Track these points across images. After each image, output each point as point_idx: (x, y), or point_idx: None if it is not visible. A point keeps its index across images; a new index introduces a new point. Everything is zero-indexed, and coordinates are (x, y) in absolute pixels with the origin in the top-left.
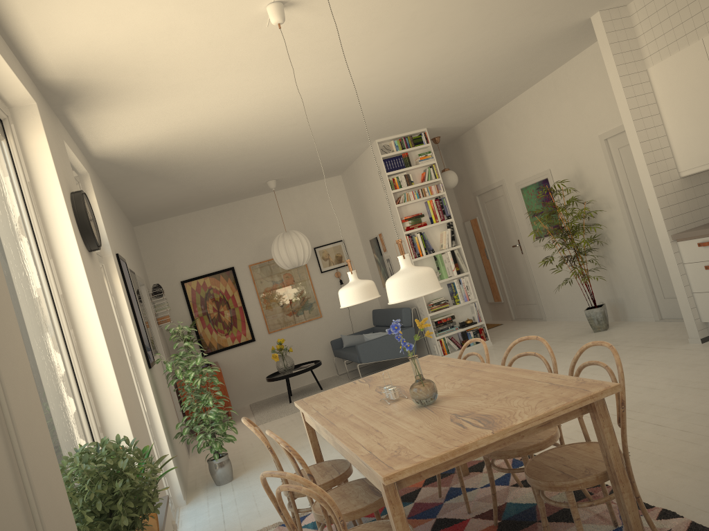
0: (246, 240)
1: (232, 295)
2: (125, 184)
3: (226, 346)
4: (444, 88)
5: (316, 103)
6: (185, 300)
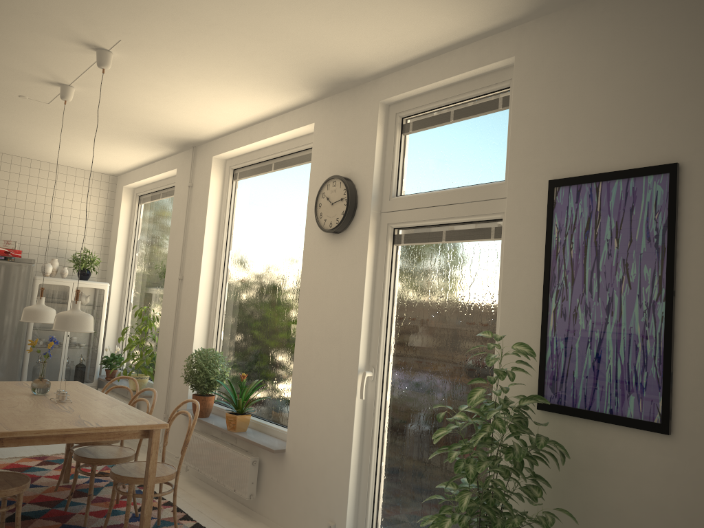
0: None
1: None
2: None
3: None
4: None
5: None
6: None
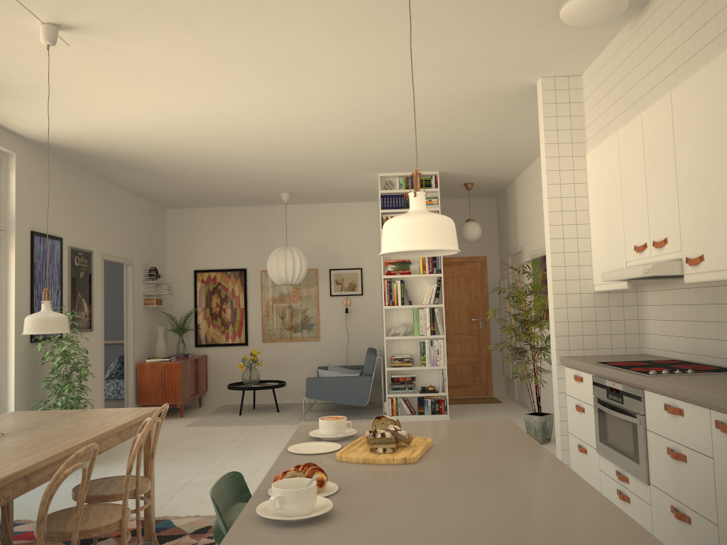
0: (265, 245)
1: (238, 296)
2: (101, 168)
3: (218, 343)
4: (405, 133)
5: (240, 125)
6: (194, 289)
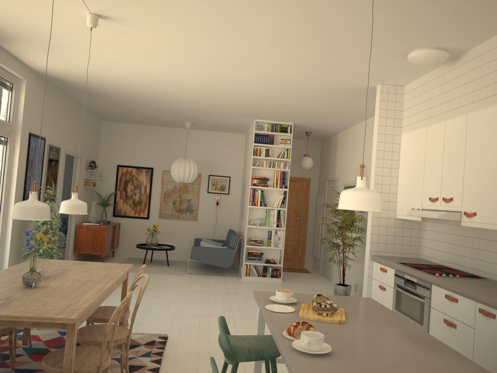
0: (167, 154)
1: (145, 185)
2: (73, 93)
3: (129, 215)
4: (284, 100)
5: (182, 82)
6: (116, 177)
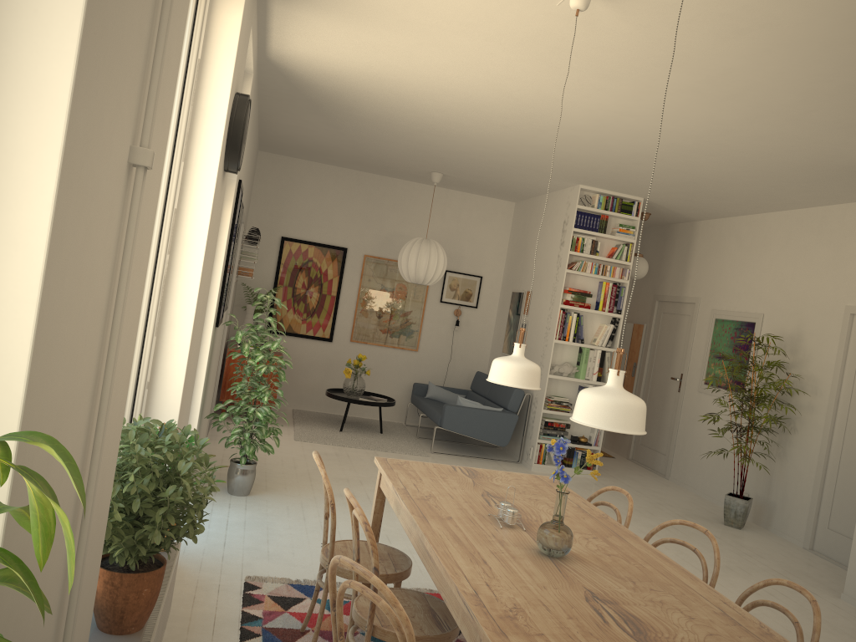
0: (375, 225)
1: (331, 279)
2: (281, 102)
3: (297, 332)
4: (696, 165)
5: (547, 115)
6: (277, 260)
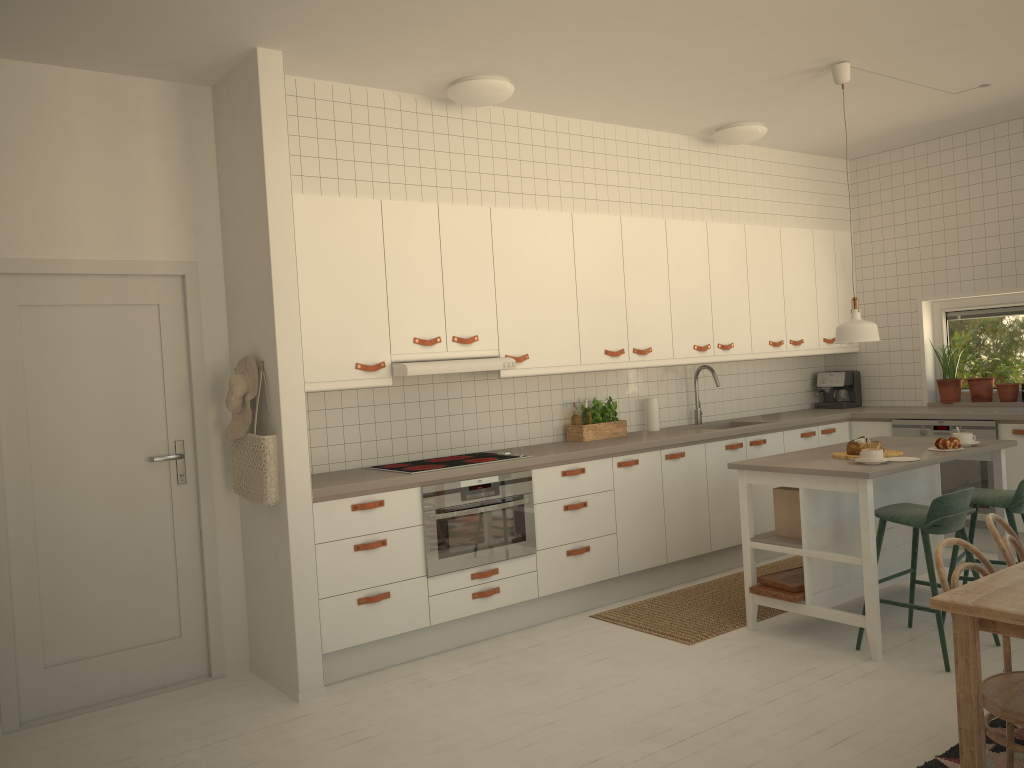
0: None
1: None
2: None
3: None
4: None
5: None
6: None
